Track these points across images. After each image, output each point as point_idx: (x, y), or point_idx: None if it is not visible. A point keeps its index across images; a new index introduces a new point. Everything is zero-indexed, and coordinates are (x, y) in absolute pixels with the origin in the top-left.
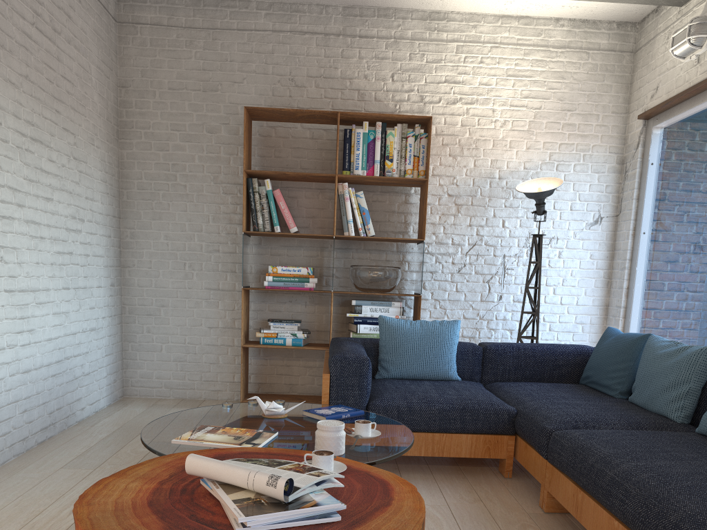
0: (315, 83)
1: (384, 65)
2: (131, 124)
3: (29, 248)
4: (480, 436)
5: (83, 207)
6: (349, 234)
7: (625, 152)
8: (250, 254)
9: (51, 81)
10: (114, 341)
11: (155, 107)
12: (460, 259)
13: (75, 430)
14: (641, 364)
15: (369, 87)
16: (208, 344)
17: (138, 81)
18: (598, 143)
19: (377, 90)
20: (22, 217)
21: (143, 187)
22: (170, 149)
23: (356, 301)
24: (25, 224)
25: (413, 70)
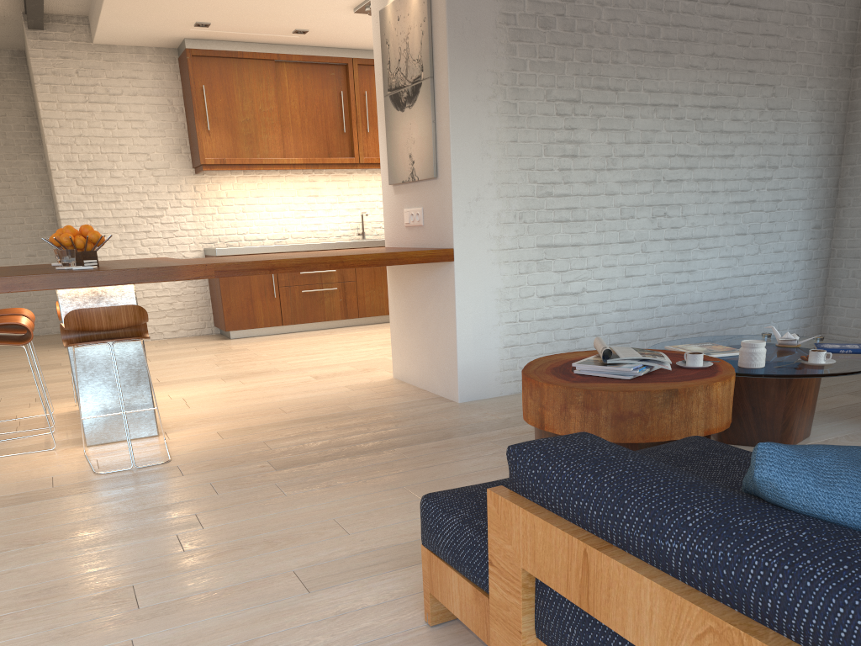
0: None
1: None
2: None
3: (696, 203)
4: None
5: (777, 154)
6: None
7: None
8: None
9: (745, 46)
10: (811, 286)
11: None
12: None
13: None
14: None
15: None
16: None
17: None
18: None
19: None
20: (691, 178)
21: None
22: None
23: None
24: (695, 183)
25: None
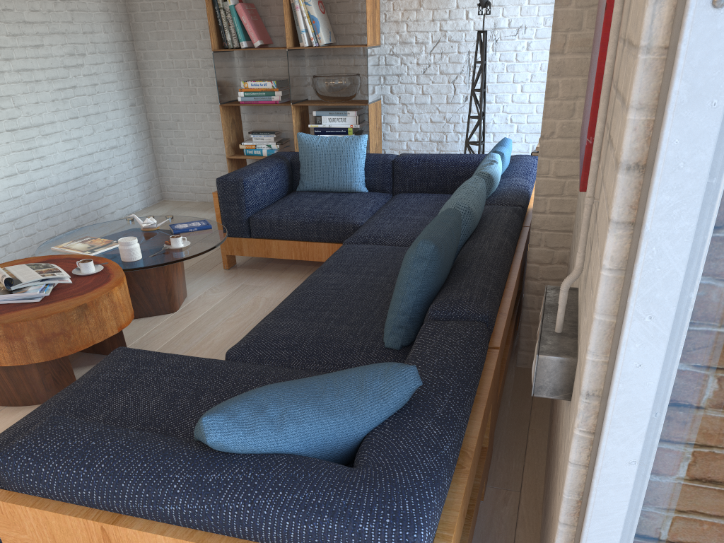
0: None
1: None
2: None
3: (25, 93)
4: (334, 245)
5: (81, 42)
6: (303, 45)
7: None
8: (238, 68)
9: None
10: (144, 154)
11: None
12: (424, 59)
13: None
14: None
15: None
16: (217, 153)
17: None
18: None
19: None
20: (12, 69)
21: (145, 8)
22: None
23: (316, 112)
24: (17, 74)
25: None
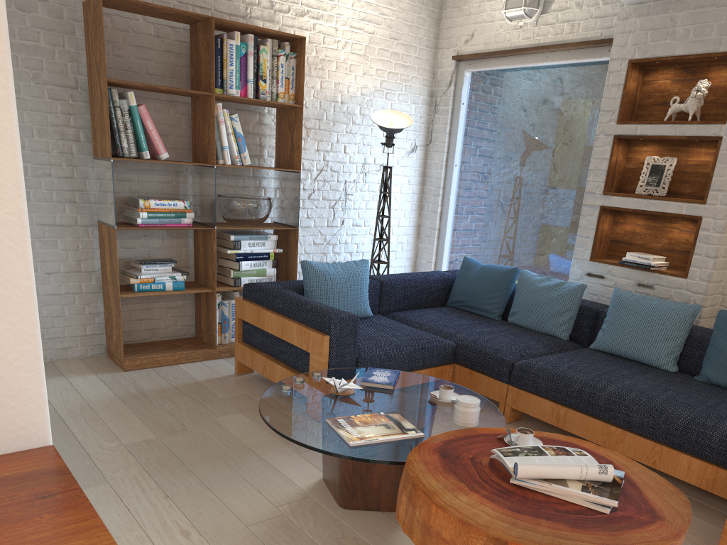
0: None
1: None
2: None
3: None
4: (432, 369)
5: None
6: (226, 163)
7: (434, 86)
8: (93, 180)
9: None
10: None
11: None
12: (310, 185)
13: None
14: (521, 294)
15: None
16: (49, 293)
17: None
18: (416, 75)
19: None
20: None
21: None
22: None
23: (235, 236)
24: None
25: None
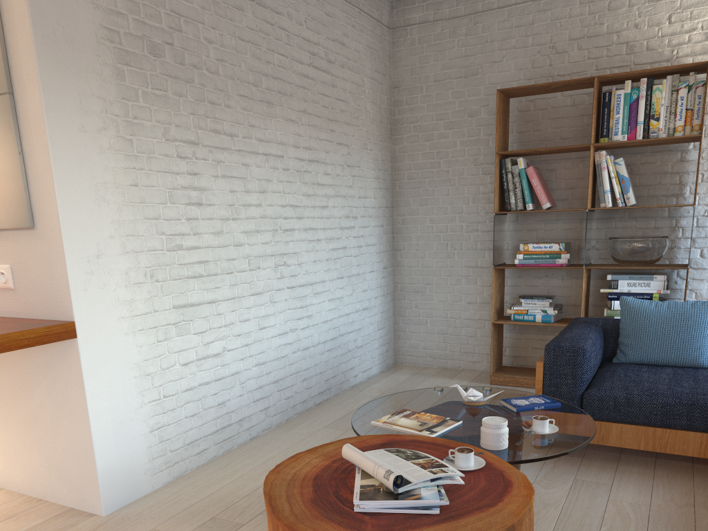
0: (578, 46)
1: (660, 7)
2: (402, 121)
3: (307, 251)
4: None
5: (356, 206)
6: (605, 206)
7: None
8: (507, 231)
9: (326, 107)
10: (387, 317)
11: (422, 101)
12: None
13: (346, 395)
14: None
15: (639, 36)
16: (467, 318)
17: (408, 80)
18: None
19: (649, 37)
20: (301, 227)
21: (411, 177)
22: (434, 138)
23: (612, 275)
24: (304, 232)
25: (696, 4)
